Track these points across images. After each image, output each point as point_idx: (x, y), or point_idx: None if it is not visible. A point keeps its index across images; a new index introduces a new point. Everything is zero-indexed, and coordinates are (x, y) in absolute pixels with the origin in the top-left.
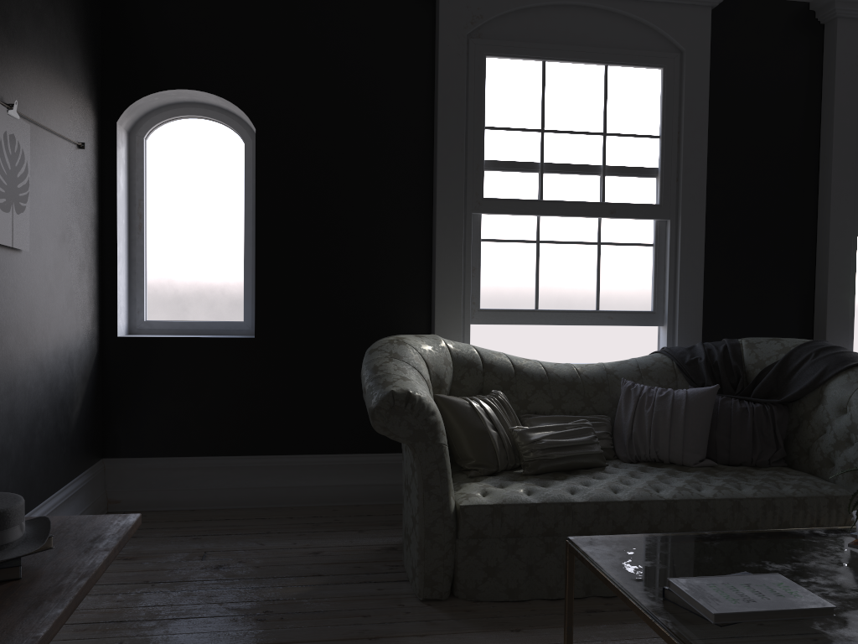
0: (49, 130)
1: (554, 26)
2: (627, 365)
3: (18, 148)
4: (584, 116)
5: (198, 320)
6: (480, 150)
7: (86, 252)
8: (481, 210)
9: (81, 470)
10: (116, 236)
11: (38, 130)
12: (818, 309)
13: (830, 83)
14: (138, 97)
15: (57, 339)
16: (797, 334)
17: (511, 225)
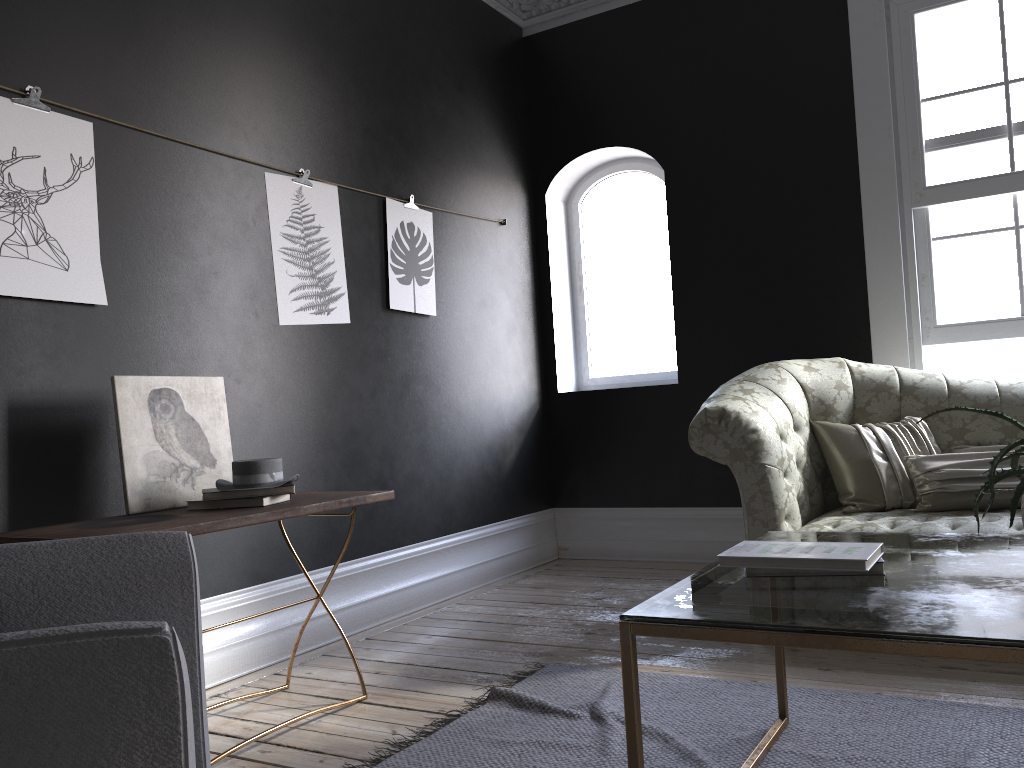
0: (458, 214)
1: None
2: None
3: (418, 232)
4: None
5: (637, 373)
6: (915, 130)
7: (517, 316)
8: (923, 203)
9: (521, 512)
10: (550, 299)
11: (444, 215)
12: None
13: None
14: (560, 167)
15: (479, 391)
16: None
17: (974, 214)
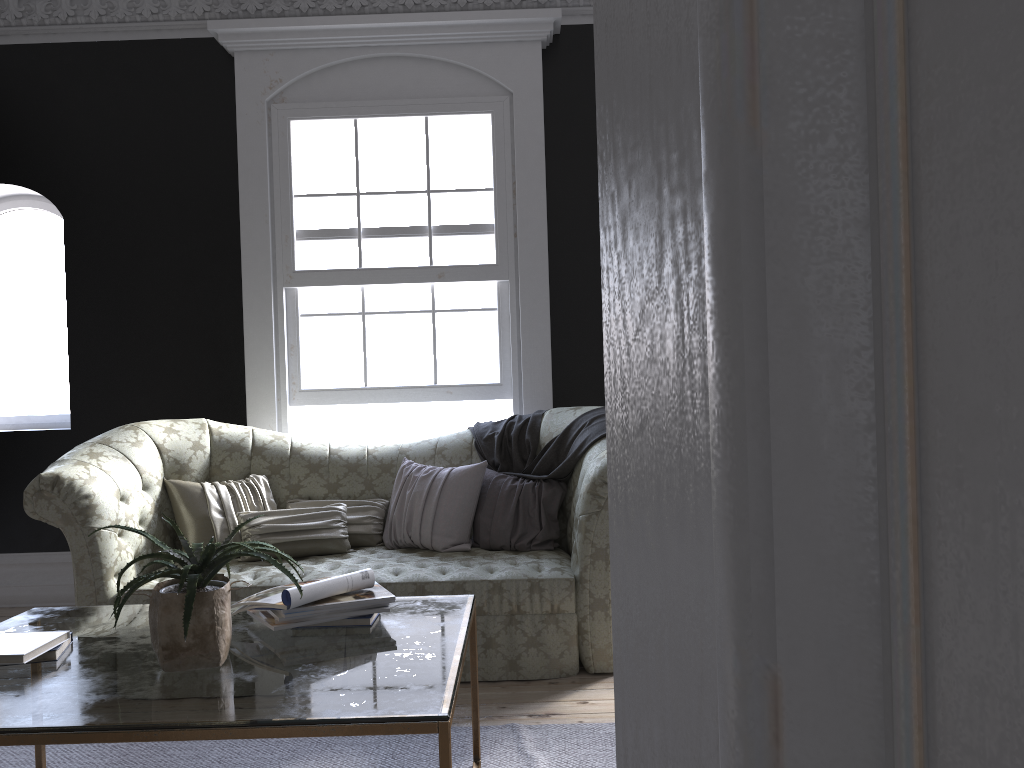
0: None
1: (364, 81)
2: (426, 443)
3: None
4: (404, 175)
5: (36, 414)
6: (289, 220)
7: None
8: (293, 284)
9: None
10: None
11: None
12: None
13: None
14: None
15: None
16: None
17: (333, 298)
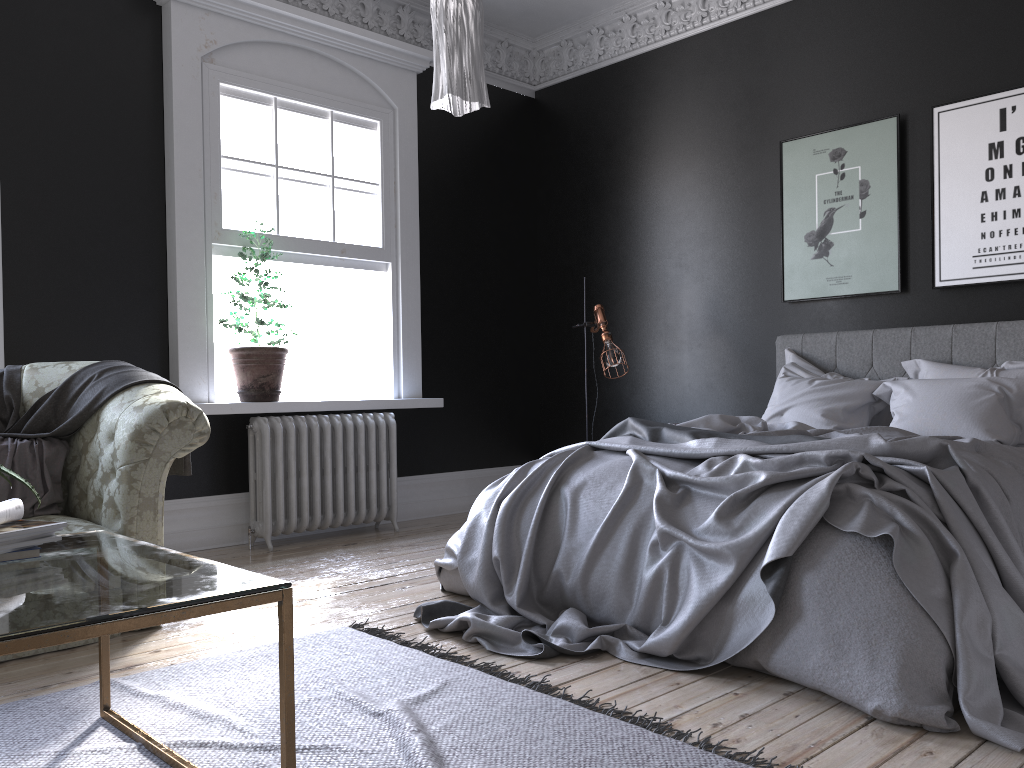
0: None
1: None
2: None
3: None
4: None
5: None
6: None
7: None
8: None
9: None
10: None
11: None
12: (172, 337)
13: (169, 75)
14: None
15: None
16: (149, 368)
17: None
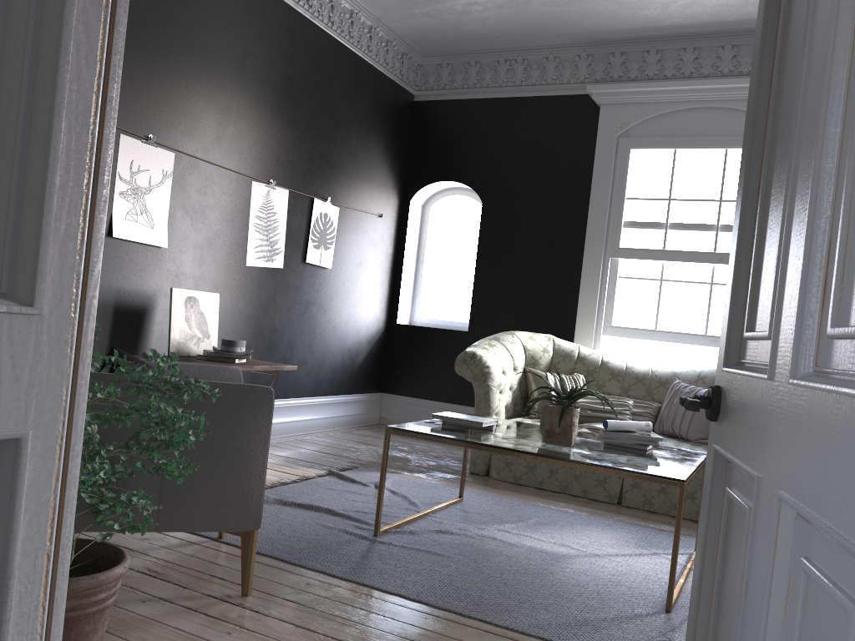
0: (355, 209)
1: (685, 124)
2: (692, 372)
3: (329, 219)
4: (704, 188)
5: (447, 320)
6: (619, 214)
7: (380, 273)
8: (616, 256)
9: (361, 392)
10: (402, 265)
11: (346, 209)
12: None
13: None
14: (422, 187)
15: (349, 316)
16: None
17: (642, 267)
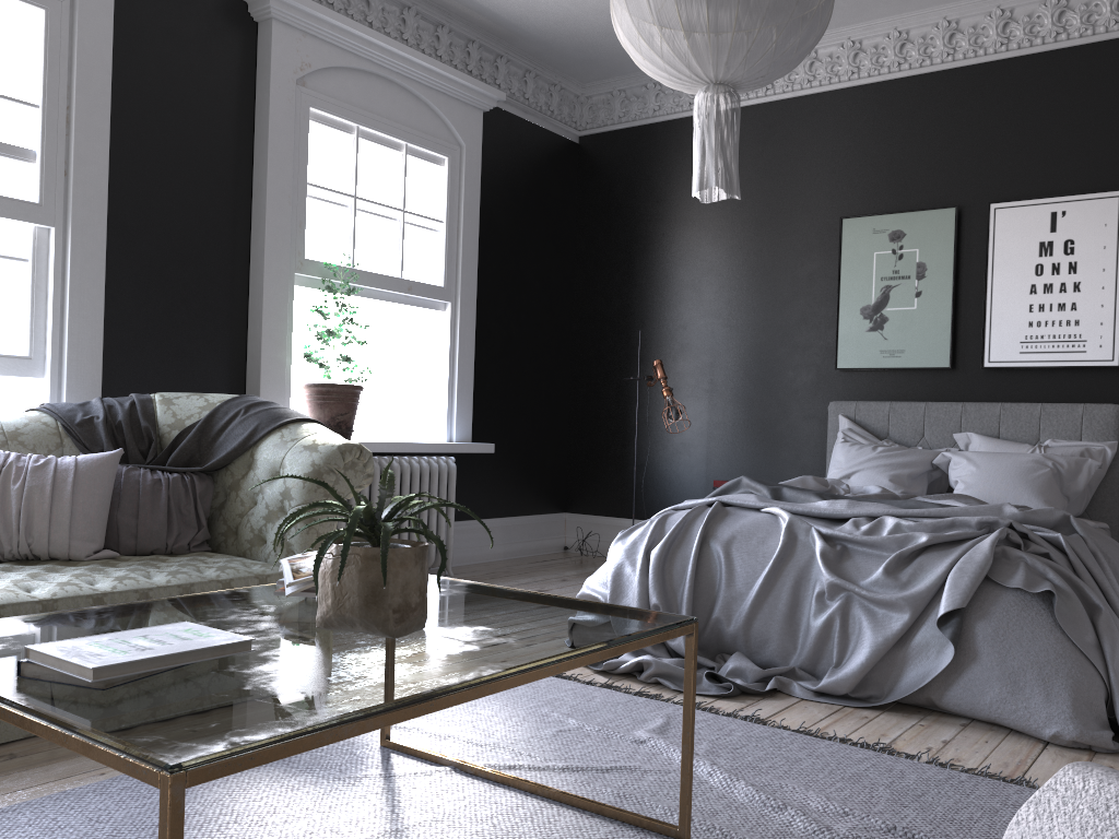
0: None
1: None
2: None
3: None
4: None
5: None
6: None
7: None
8: None
9: None
10: None
11: None
12: (251, 368)
13: (265, 95)
14: None
15: None
16: None
17: None
